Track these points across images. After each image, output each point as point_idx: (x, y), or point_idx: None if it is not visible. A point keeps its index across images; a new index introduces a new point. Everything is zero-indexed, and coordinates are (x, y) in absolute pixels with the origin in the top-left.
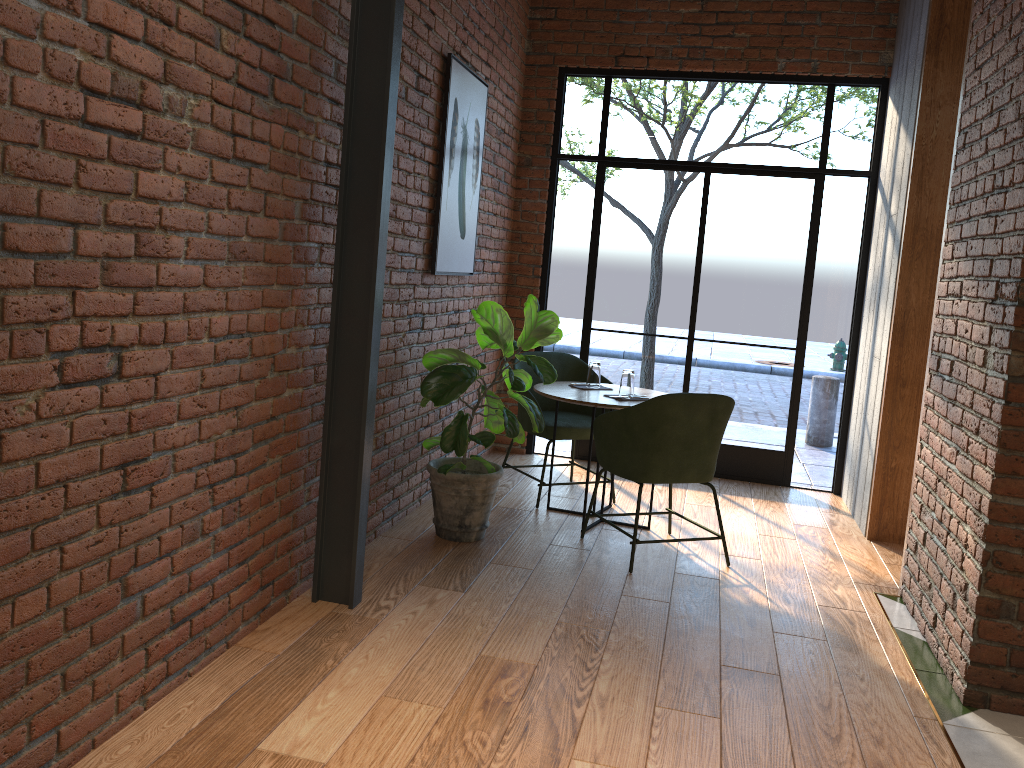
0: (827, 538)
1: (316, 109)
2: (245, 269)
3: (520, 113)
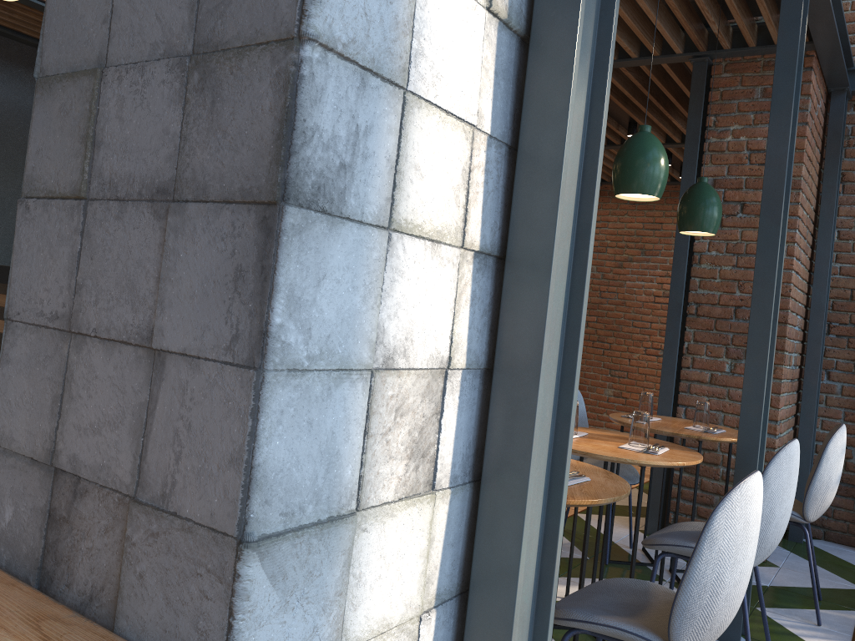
0: None
1: None
2: None
3: None
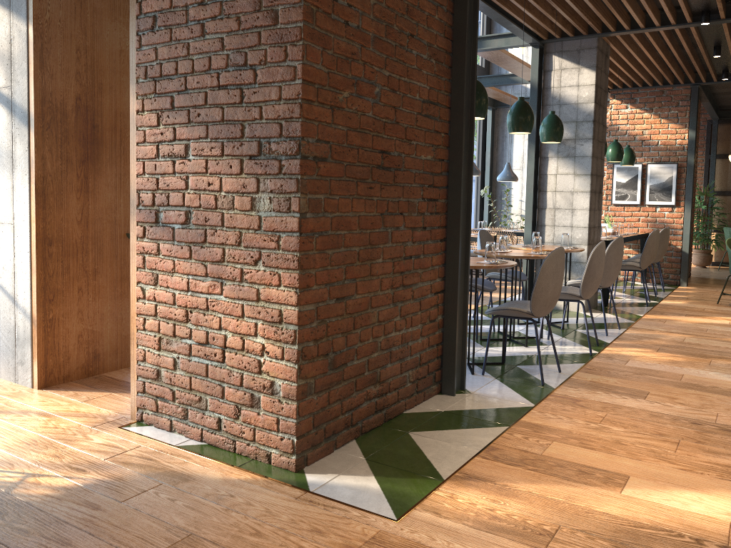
0: (9, 402)
1: None
2: None
3: None
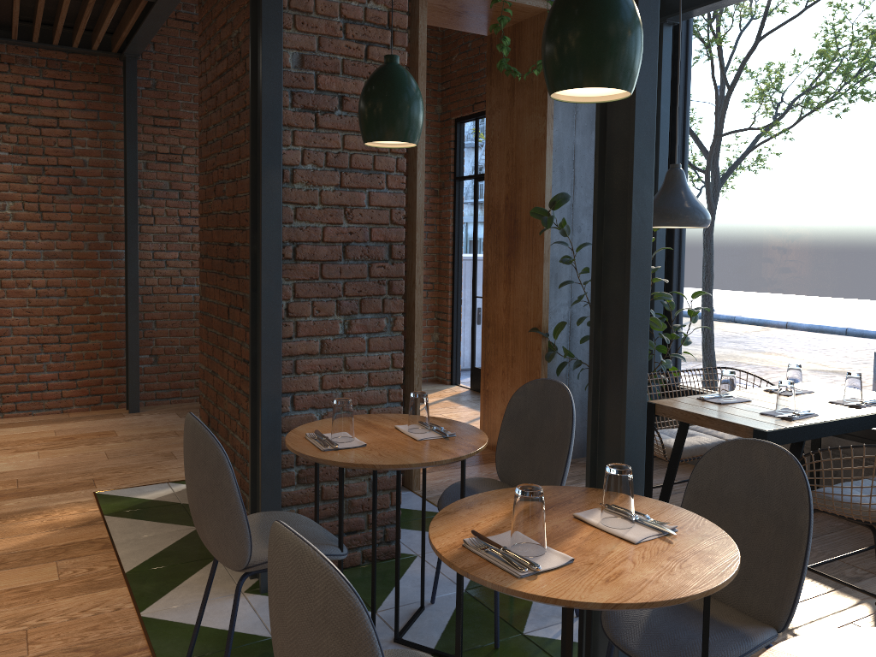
0: None
1: (112, 193)
2: (57, 262)
3: (437, 154)
